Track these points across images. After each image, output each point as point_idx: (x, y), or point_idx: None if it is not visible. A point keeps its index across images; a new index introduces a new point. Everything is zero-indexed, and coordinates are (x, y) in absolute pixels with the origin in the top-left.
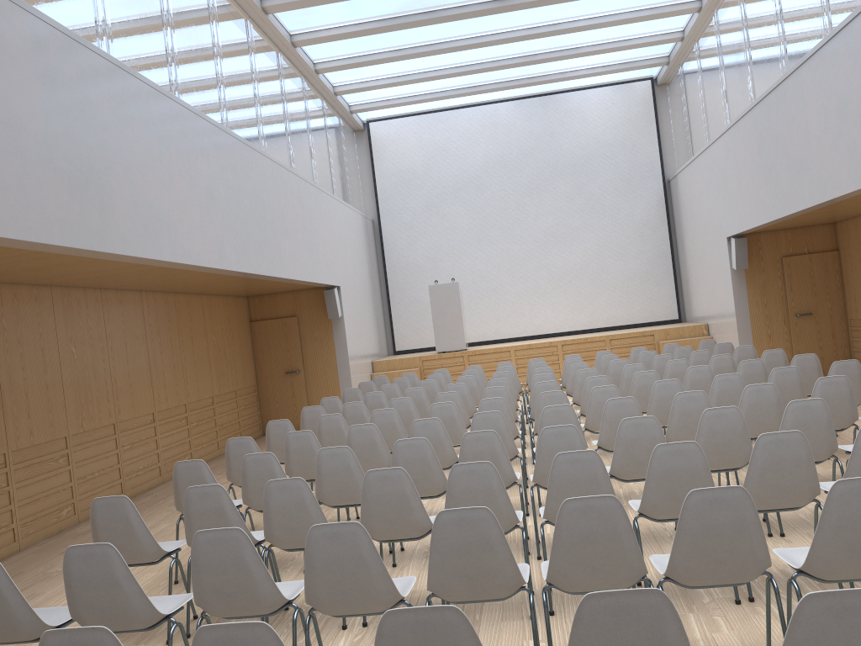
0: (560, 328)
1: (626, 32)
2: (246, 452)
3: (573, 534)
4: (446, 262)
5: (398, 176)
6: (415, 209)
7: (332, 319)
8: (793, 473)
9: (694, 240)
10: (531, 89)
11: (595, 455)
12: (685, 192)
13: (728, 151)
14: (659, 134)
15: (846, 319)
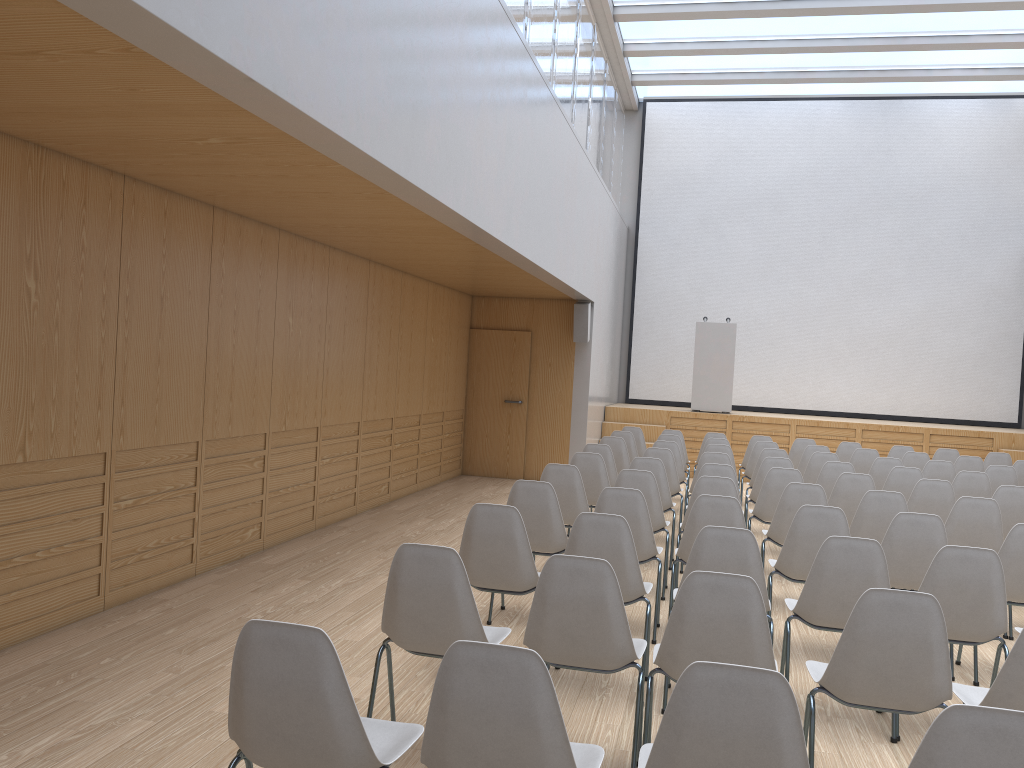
0: (851, 407)
1: None
2: (539, 504)
3: None
4: (714, 297)
5: (672, 176)
6: (687, 222)
7: (576, 343)
8: None
9: None
10: (874, 88)
11: None
12: None
13: None
14: None
15: None
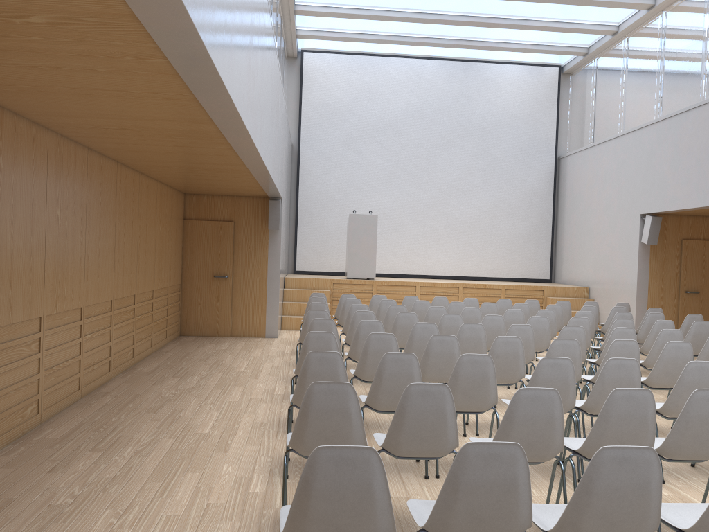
0: (448, 272)
1: (575, 15)
2: (330, 371)
3: None
4: (355, 196)
5: (324, 107)
6: (335, 142)
7: (269, 230)
8: None
9: (587, 212)
10: (460, 52)
11: None
12: (583, 169)
13: (663, 137)
14: (558, 116)
15: None
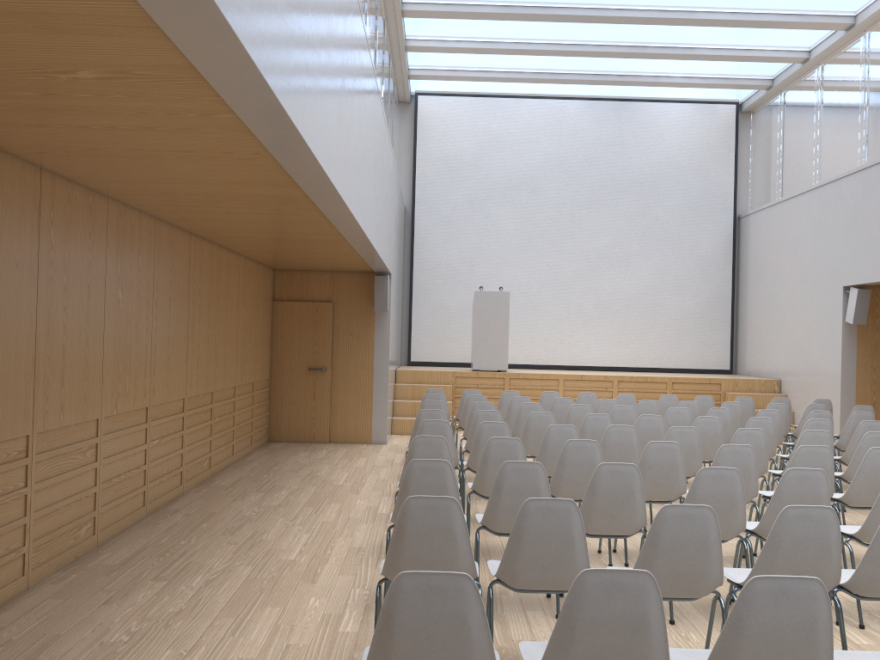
0: (600, 361)
1: (753, 40)
2: (437, 484)
3: None
4: (483, 269)
5: (443, 162)
6: (457, 203)
7: (376, 312)
8: None
9: (776, 285)
10: (610, 90)
11: None
12: (769, 231)
13: (870, 189)
14: (737, 165)
15: None
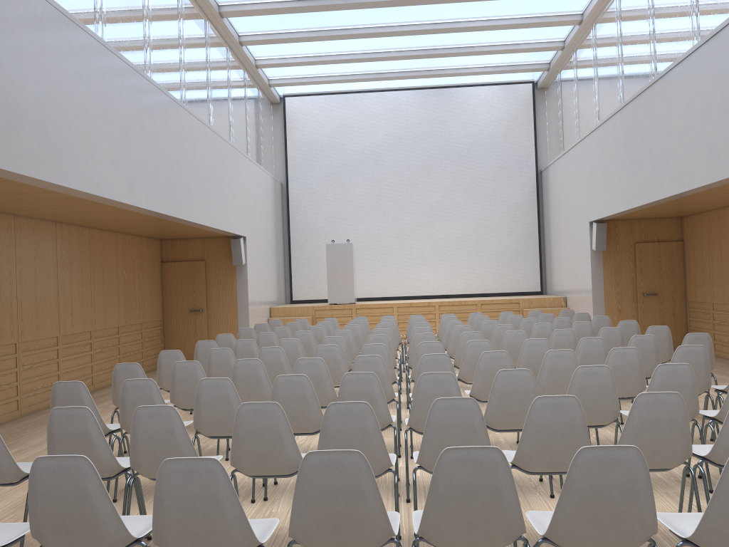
0: (438, 291)
1: (516, 37)
2: (133, 378)
3: (451, 487)
4: (343, 226)
5: (307, 146)
6: (320, 177)
7: (236, 265)
8: (668, 435)
9: (560, 223)
10: (429, 81)
11: (474, 403)
12: (555, 181)
13: (596, 146)
14: (536, 130)
15: (685, 301)
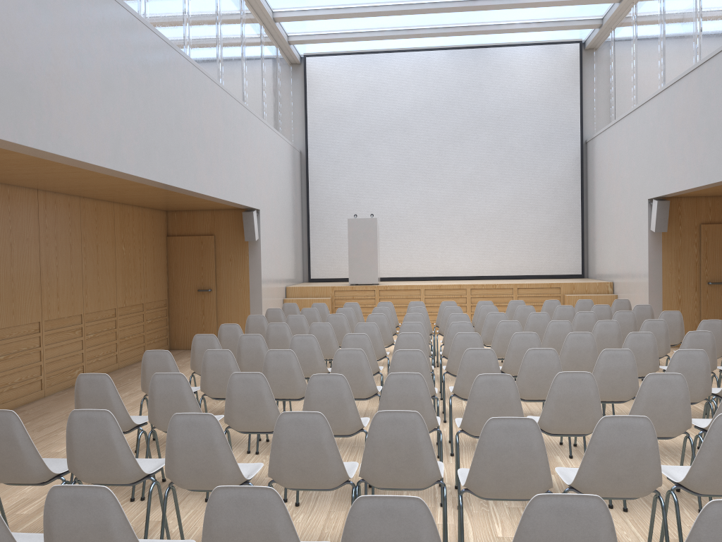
0: (468, 272)
1: None
2: (100, 393)
3: None
4: (366, 199)
5: (329, 111)
6: (342, 145)
7: (249, 241)
8: None
9: (609, 200)
10: (465, 40)
11: (600, 505)
12: (604, 153)
13: (662, 112)
14: (582, 96)
15: None
